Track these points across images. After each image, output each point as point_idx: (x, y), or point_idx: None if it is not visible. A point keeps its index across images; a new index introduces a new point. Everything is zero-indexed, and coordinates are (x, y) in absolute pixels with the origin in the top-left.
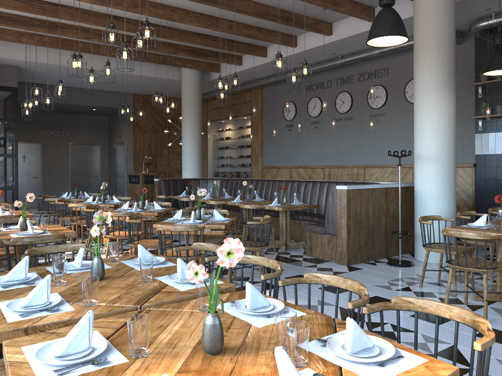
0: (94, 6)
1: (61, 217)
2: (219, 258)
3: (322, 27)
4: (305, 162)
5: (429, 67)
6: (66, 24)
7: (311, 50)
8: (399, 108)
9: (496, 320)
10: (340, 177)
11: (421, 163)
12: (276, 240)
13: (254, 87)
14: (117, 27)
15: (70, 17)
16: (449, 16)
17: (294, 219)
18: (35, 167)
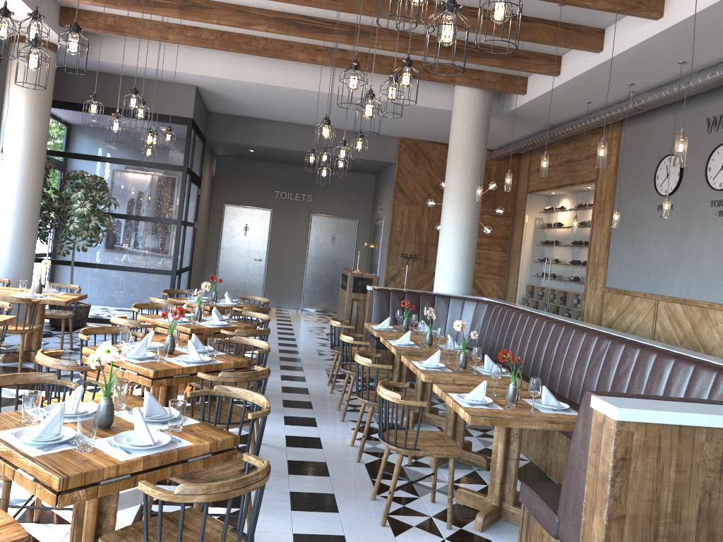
0: None
1: None
2: None
3: None
4: (689, 291)
5: None
6: (211, 2)
7: (697, 21)
8: None
9: None
10: None
11: None
12: (518, 477)
13: (607, 127)
14: None
15: None
16: None
17: (567, 437)
18: (259, 244)
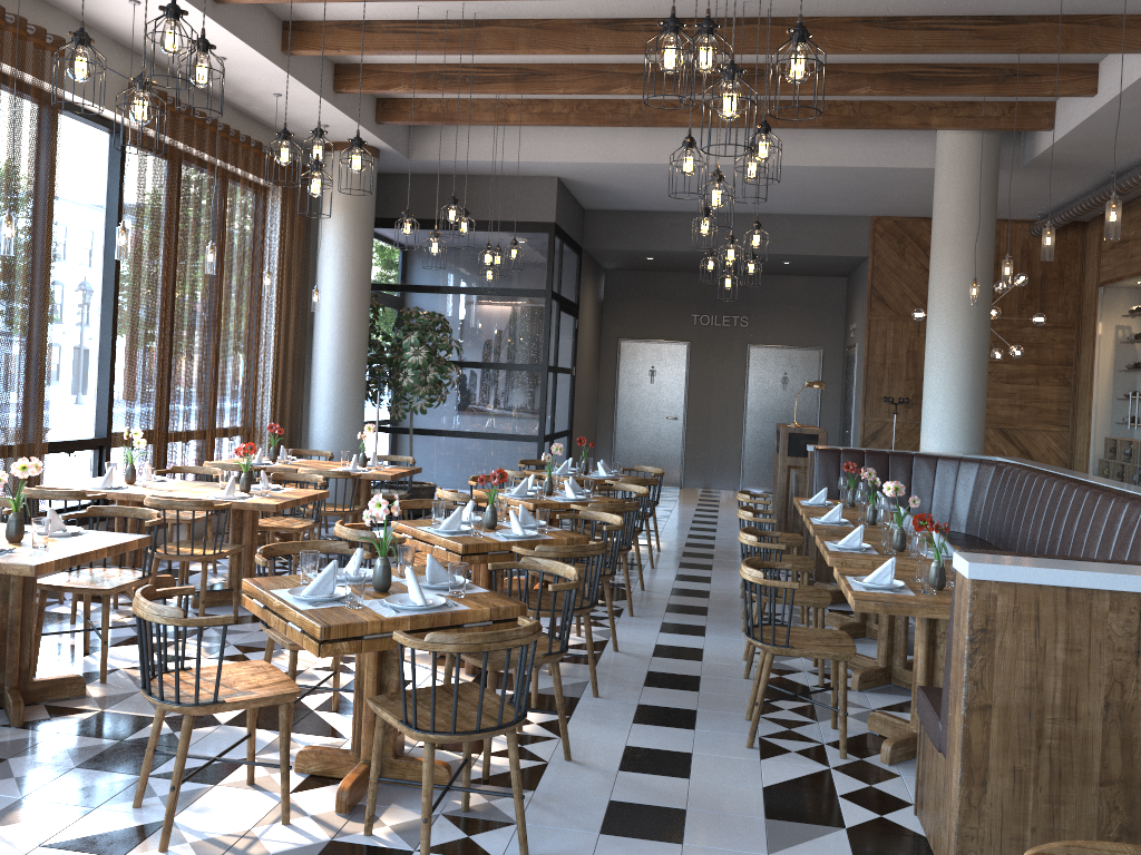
0: (546, 5)
1: None
2: None
3: None
4: None
5: None
6: (554, 66)
7: None
8: None
9: None
10: None
11: None
12: None
13: None
14: (617, 48)
15: (506, 45)
16: None
17: None
18: (672, 395)
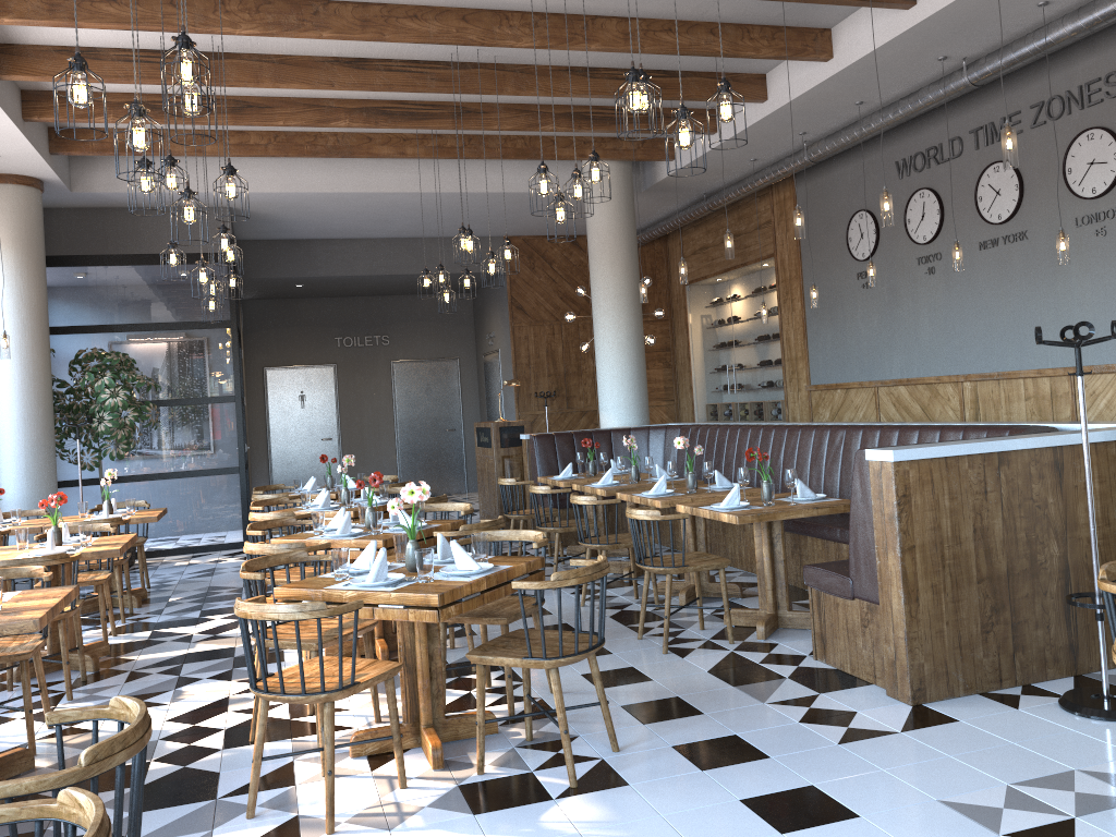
0: (296, 42)
1: (266, 541)
2: None
3: None
4: (911, 368)
5: None
6: (271, 99)
7: (871, 60)
8: None
9: None
10: (1005, 407)
11: None
12: None
13: (777, 186)
14: (361, 85)
15: (250, 78)
16: None
17: (823, 539)
18: (324, 416)
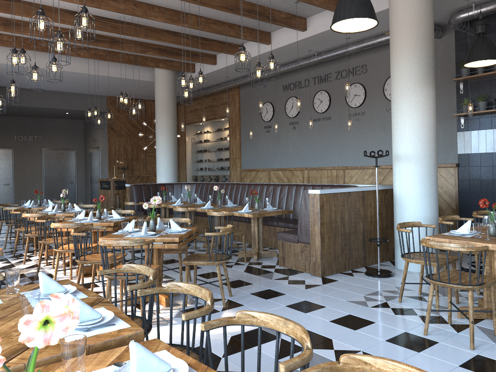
0: (51, 0)
1: (18, 228)
2: (24, 334)
3: (296, 22)
4: (284, 164)
5: (406, 60)
6: (24, 22)
7: (286, 47)
8: (378, 106)
9: (484, 344)
10: (319, 180)
11: (400, 164)
12: (250, 248)
13: (231, 88)
14: None
15: (25, 13)
16: (426, 5)
17: (269, 225)
18: (6, 173)
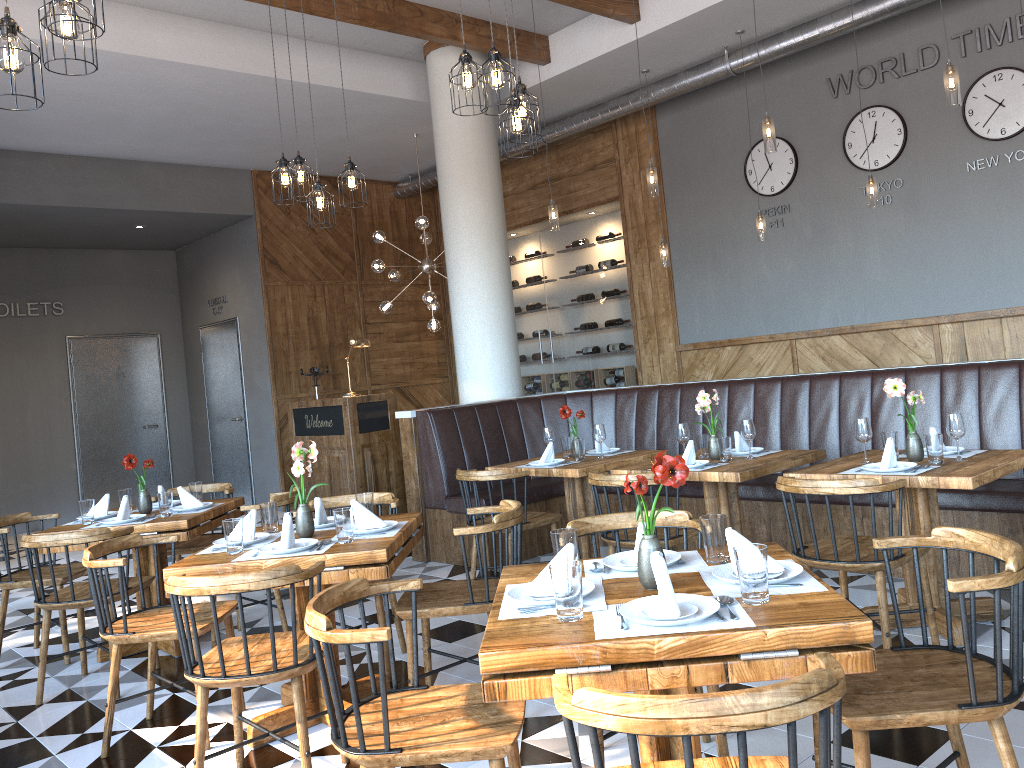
0: None
1: (113, 627)
2: None
3: None
4: (851, 314)
5: None
6: None
7: None
8: None
9: None
10: (1011, 349)
11: None
12: None
13: (625, 118)
14: None
15: None
16: None
17: None
18: None
